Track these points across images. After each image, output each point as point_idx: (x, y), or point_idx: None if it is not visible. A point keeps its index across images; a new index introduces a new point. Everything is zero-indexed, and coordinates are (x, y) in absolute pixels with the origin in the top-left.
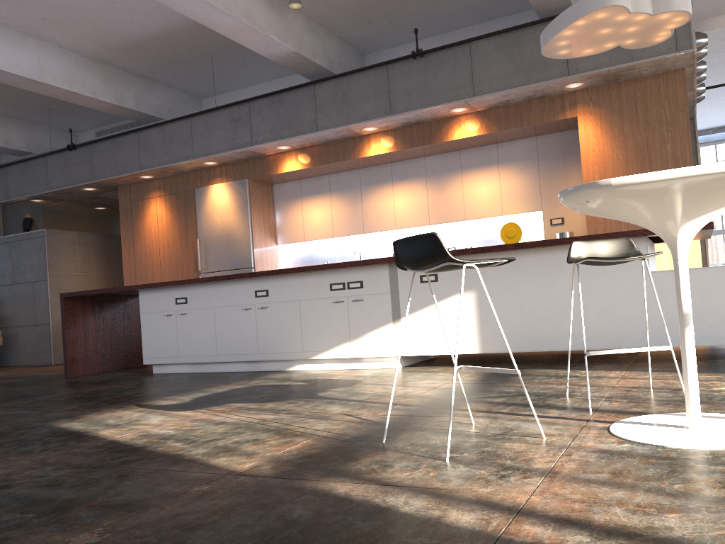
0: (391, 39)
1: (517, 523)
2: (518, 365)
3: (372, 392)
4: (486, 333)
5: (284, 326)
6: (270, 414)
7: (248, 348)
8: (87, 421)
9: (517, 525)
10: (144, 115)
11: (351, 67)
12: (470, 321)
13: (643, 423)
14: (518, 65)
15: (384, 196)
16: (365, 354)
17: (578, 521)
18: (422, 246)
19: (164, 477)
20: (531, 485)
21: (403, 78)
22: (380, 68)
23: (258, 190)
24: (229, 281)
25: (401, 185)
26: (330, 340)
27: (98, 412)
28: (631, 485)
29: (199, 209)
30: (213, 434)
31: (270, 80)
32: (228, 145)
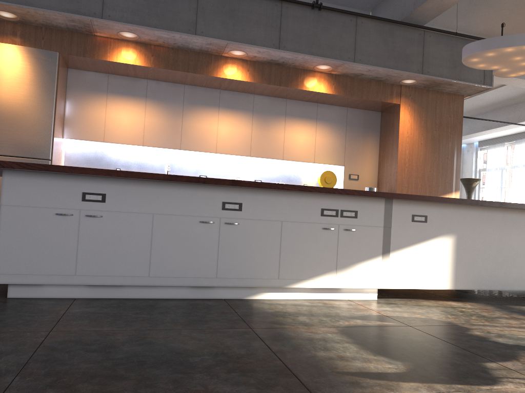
0: None
1: None
2: (473, 300)
3: None
4: (459, 272)
5: (257, 248)
6: None
7: (202, 270)
8: None
9: None
10: None
11: None
12: (448, 261)
13: None
14: (390, 51)
15: (208, 119)
16: (350, 285)
17: None
18: None
19: None
20: None
21: (295, 21)
22: (275, 2)
23: (62, 70)
24: (185, 184)
25: (227, 113)
26: (314, 268)
27: None
28: None
29: None
30: None
31: None
32: (63, 5)
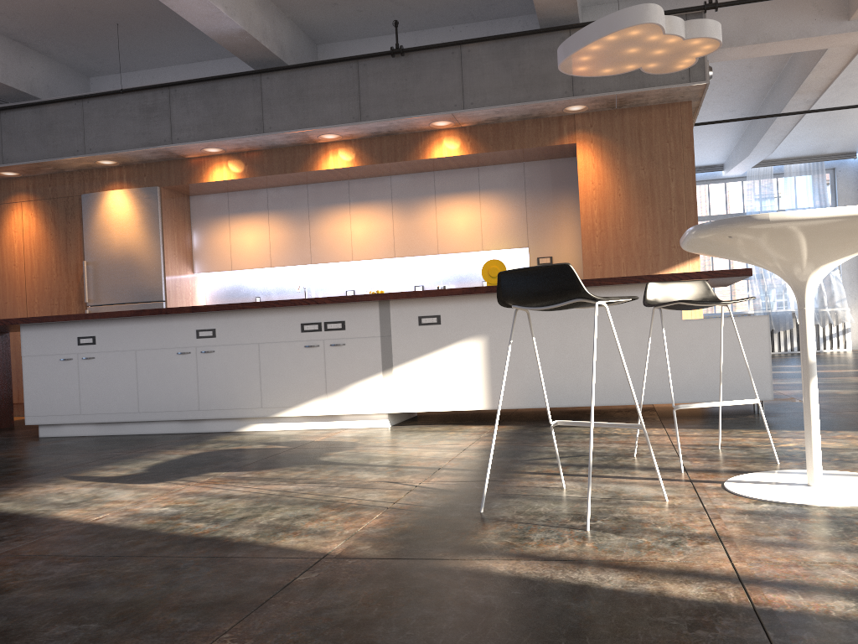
0: (354, 29)
1: (755, 592)
2: (533, 422)
3: (389, 455)
4: (497, 386)
5: (236, 376)
6: (286, 484)
7: (185, 403)
8: (17, 500)
9: (759, 595)
10: (12, 90)
11: (303, 58)
12: (479, 371)
13: (755, 482)
14: (517, 78)
15: (339, 220)
16: (346, 411)
17: (817, 586)
18: (547, 279)
19: (235, 565)
20: (718, 551)
21: (377, 79)
22: (348, 63)
23: (171, 202)
24: (160, 317)
25: (360, 207)
26: (300, 393)
27: (19, 488)
28: (825, 546)
29: (87, 221)
30: (236, 511)
31: (190, 62)
32: (137, 141)
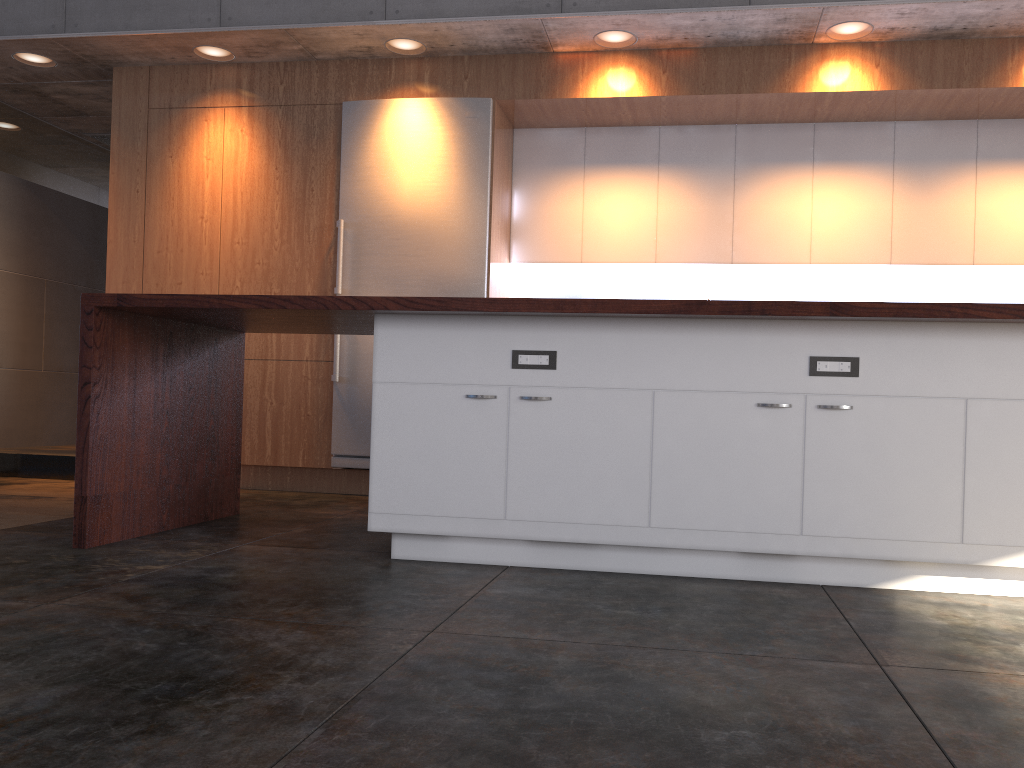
0: None
1: None
2: None
3: None
4: None
5: (903, 467)
6: None
7: (767, 516)
8: None
9: None
10: None
11: None
12: None
13: None
14: None
15: (790, 191)
16: None
17: None
18: None
19: None
20: None
21: None
22: None
23: (501, 132)
24: (720, 321)
25: (832, 172)
26: None
27: None
28: None
29: (350, 150)
30: None
31: None
32: (492, 2)
